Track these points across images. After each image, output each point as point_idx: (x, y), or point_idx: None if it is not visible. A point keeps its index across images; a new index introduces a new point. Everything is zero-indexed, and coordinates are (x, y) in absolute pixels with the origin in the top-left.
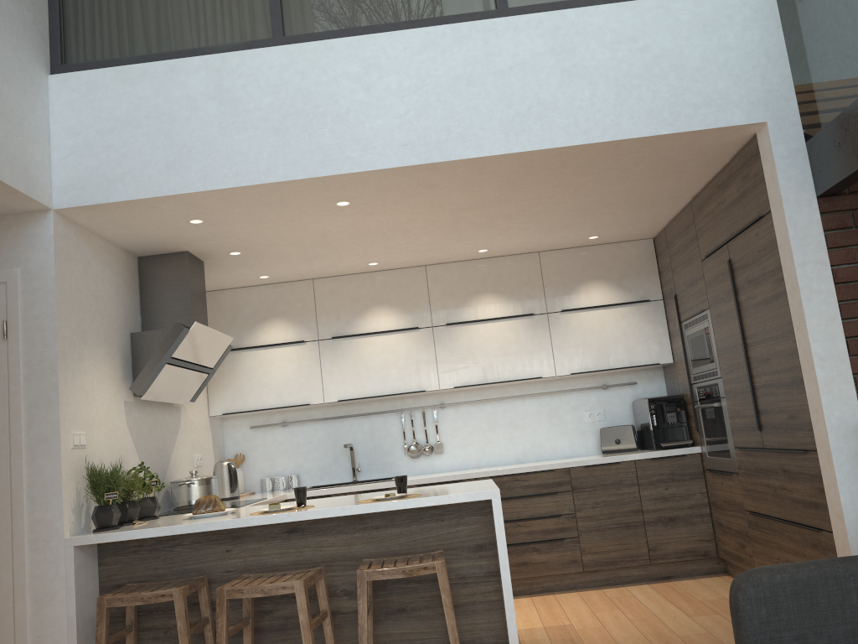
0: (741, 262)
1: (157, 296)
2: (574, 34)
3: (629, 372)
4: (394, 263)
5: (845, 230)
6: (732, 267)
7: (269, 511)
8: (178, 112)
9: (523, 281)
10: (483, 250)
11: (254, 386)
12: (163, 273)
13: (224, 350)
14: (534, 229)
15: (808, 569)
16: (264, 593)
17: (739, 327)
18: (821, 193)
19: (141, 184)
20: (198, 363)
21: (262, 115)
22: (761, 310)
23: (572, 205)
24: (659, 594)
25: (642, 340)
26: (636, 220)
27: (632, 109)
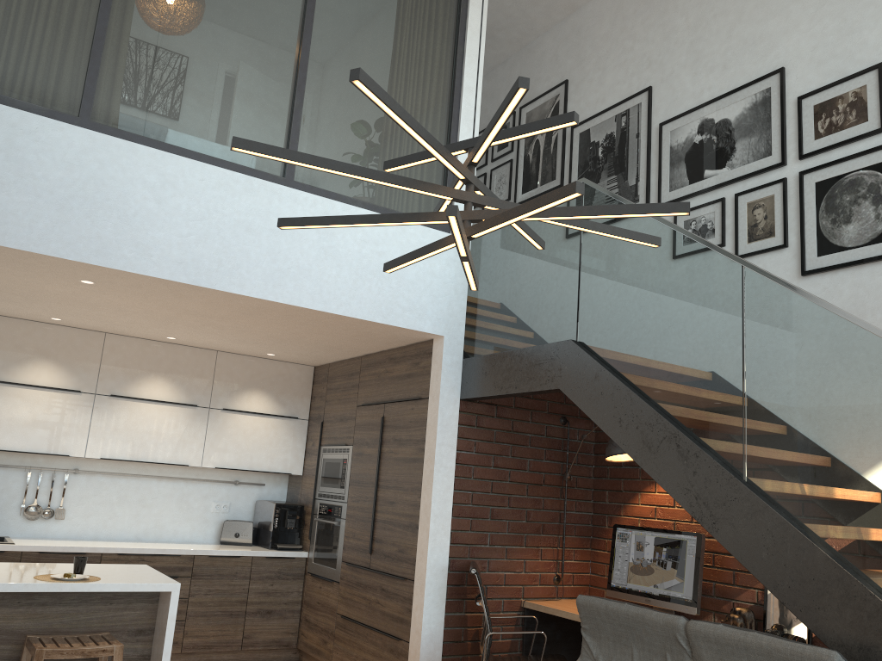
0: (393, 422)
1: None
2: None
3: (261, 474)
4: (77, 323)
5: (470, 427)
6: (384, 423)
7: None
8: None
9: (196, 373)
10: (172, 337)
11: None
12: None
13: None
14: (231, 338)
15: None
16: None
17: (377, 470)
18: (464, 398)
19: None
20: None
21: (49, 186)
22: (399, 464)
23: (276, 335)
24: None
25: (283, 451)
26: (313, 354)
27: (362, 296)
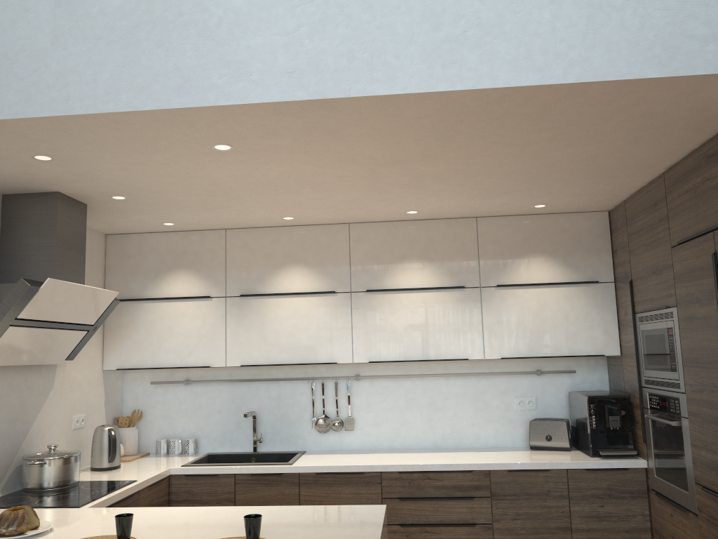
0: None
1: (19, 242)
2: None
3: (568, 358)
4: (312, 219)
5: None
6: None
7: None
8: (3, 13)
9: (456, 249)
10: (412, 211)
11: (153, 341)
12: (29, 216)
13: (108, 305)
14: (471, 193)
15: None
16: None
17: None
18: None
19: None
20: (68, 321)
21: (108, 22)
22: None
23: (517, 168)
24: None
25: (586, 327)
26: (592, 191)
27: (609, 40)
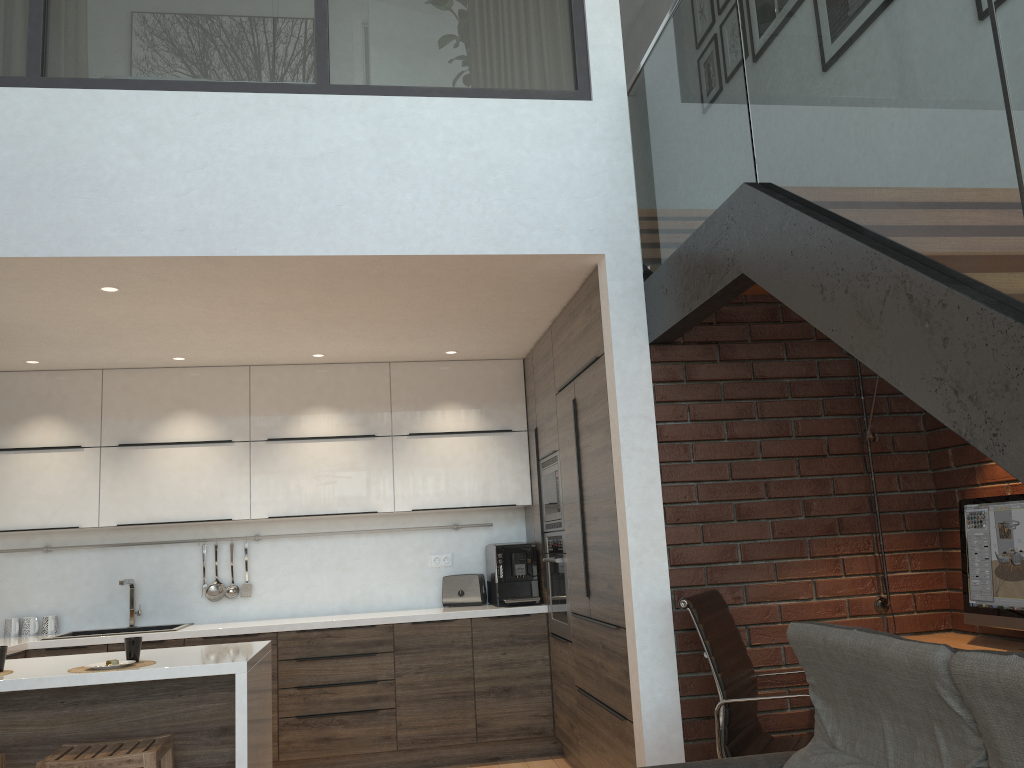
0: (583, 403)
1: None
2: (402, 126)
3: (486, 511)
4: (207, 360)
5: (676, 383)
6: (576, 407)
7: None
8: None
9: (367, 395)
10: (318, 354)
11: (6, 499)
12: None
13: None
14: (375, 338)
15: None
16: None
17: (577, 476)
18: (652, 340)
19: None
20: None
21: None
22: (594, 461)
23: (411, 317)
24: None
25: (499, 476)
26: (496, 339)
27: (458, 221)
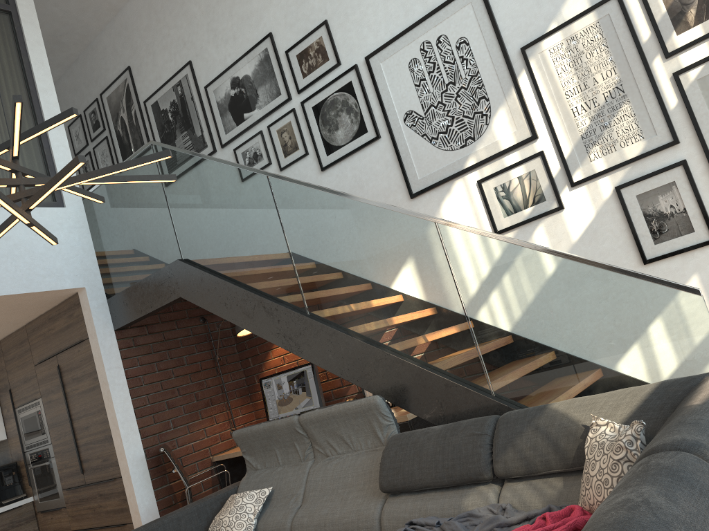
0: (68, 367)
1: None
2: None
3: None
4: None
5: (130, 348)
6: (61, 370)
7: None
8: None
9: None
10: None
11: None
12: None
13: None
14: None
15: (141, 529)
16: None
17: (67, 408)
18: (117, 328)
19: None
20: None
21: None
22: (83, 397)
23: None
24: None
25: None
26: None
27: (1, 276)
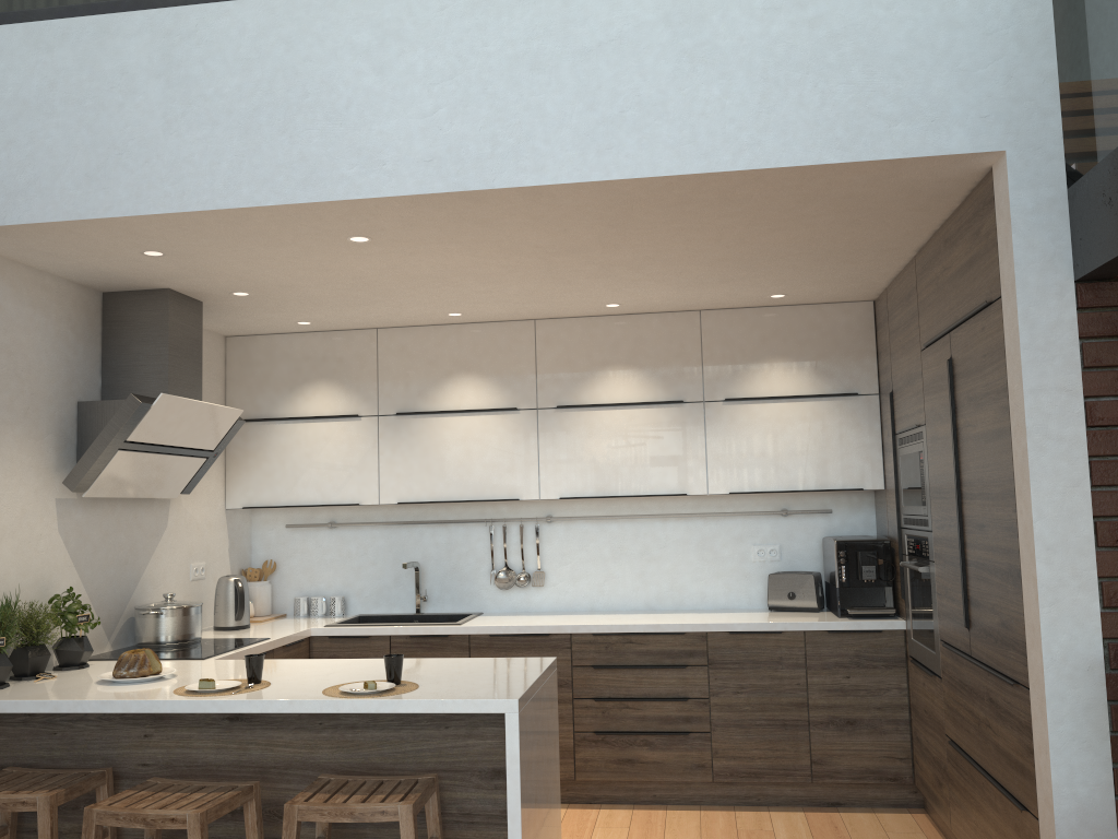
0: (964, 366)
1: (125, 350)
2: None
3: (823, 495)
4: (486, 315)
5: (1117, 339)
6: (953, 370)
7: (196, 690)
8: (108, 95)
9: (673, 352)
10: (612, 304)
11: (287, 472)
12: (135, 318)
13: (230, 426)
14: (679, 282)
15: None
16: (146, 824)
17: (954, 465)
18: (1081, 276)
19: (50, 201)
20: (183, 446)
21: (225, 104)
22: (980, 448)
23: (724, 255)
24: (811, 834)
25: (840, 453)
26: (837, 277)
27: (785, 120)
